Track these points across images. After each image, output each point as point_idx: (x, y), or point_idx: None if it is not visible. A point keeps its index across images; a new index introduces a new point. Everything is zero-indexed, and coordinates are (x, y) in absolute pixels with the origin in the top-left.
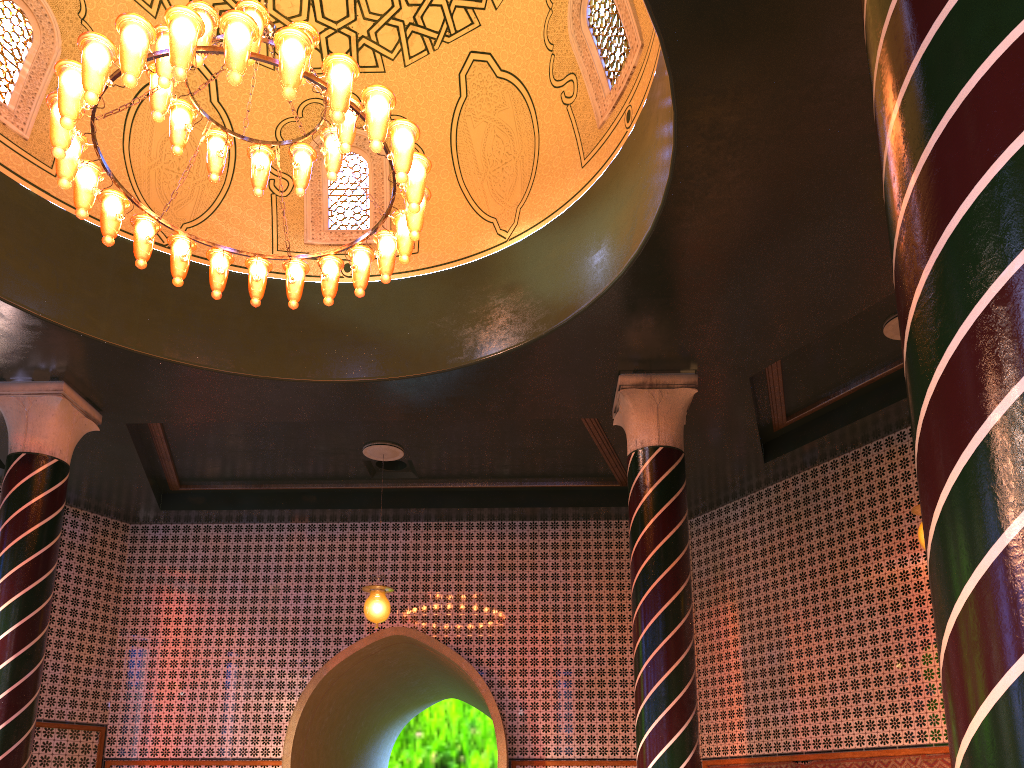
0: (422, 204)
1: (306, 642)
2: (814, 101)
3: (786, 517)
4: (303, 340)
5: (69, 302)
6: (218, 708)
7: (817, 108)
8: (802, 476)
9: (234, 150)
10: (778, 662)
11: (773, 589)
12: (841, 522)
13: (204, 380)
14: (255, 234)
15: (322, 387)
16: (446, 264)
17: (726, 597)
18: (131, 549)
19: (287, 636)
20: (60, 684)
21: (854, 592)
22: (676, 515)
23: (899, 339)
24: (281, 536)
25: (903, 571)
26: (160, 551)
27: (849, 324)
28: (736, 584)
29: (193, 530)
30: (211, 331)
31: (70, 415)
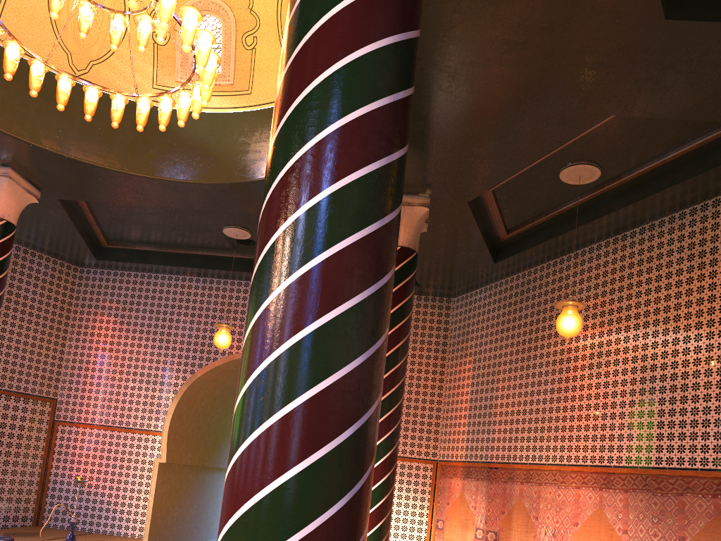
0: (213, 66)
1: (187, 357)
2: (459, 13)
3: (509, 303)
4: (169, 151)
5: (5, 114)
6: (128, 395)
7: (463, 18)
8: (522, 275)
9: (128, 9)
10: (490, 401)
11: (494, 352)
12: (539, 310)
13: (101, 174)
14: (141, 72)
15: (180, 185)
16: (268, 104)
17: (467, 354)
18: (79, 284)
19: (175, 352)
20: (26, 369)
21: (539, 359)
22: (403, 295)
23: (572, 184)
24: (177, 284)
25: (569, 347)
26: (97, 287)
27: (535, 170)
28: (474, 346)
29: (119, 275)
30: (105, 140)
31: (16, 191)
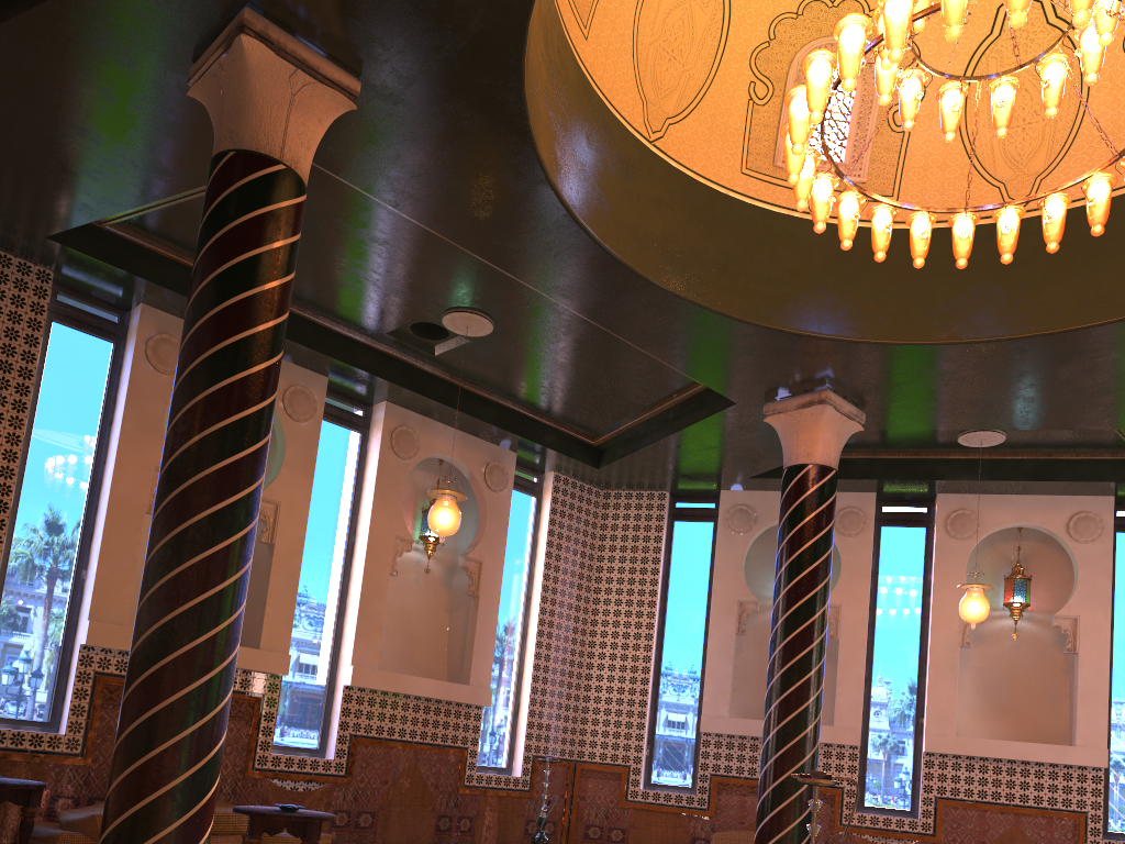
0: None
1: None
2: None
3: None
4: None
5: None
6: None
7: None
8: None
9: None
10: None
11: None
12: None
13: None
14: None
15: None
16: None
17: None
18: None
19: None
20: None
21: None
22: None
23: None
24: None
25: None
26: None
27: None
28: None
29: None
30: None
31: None
